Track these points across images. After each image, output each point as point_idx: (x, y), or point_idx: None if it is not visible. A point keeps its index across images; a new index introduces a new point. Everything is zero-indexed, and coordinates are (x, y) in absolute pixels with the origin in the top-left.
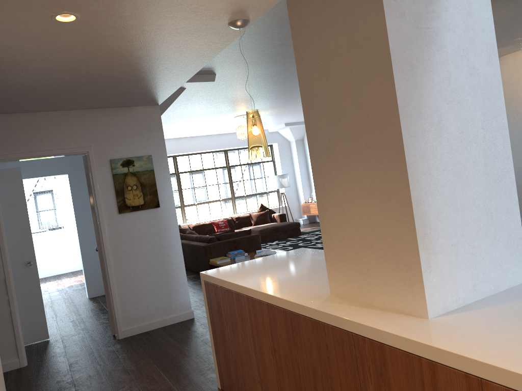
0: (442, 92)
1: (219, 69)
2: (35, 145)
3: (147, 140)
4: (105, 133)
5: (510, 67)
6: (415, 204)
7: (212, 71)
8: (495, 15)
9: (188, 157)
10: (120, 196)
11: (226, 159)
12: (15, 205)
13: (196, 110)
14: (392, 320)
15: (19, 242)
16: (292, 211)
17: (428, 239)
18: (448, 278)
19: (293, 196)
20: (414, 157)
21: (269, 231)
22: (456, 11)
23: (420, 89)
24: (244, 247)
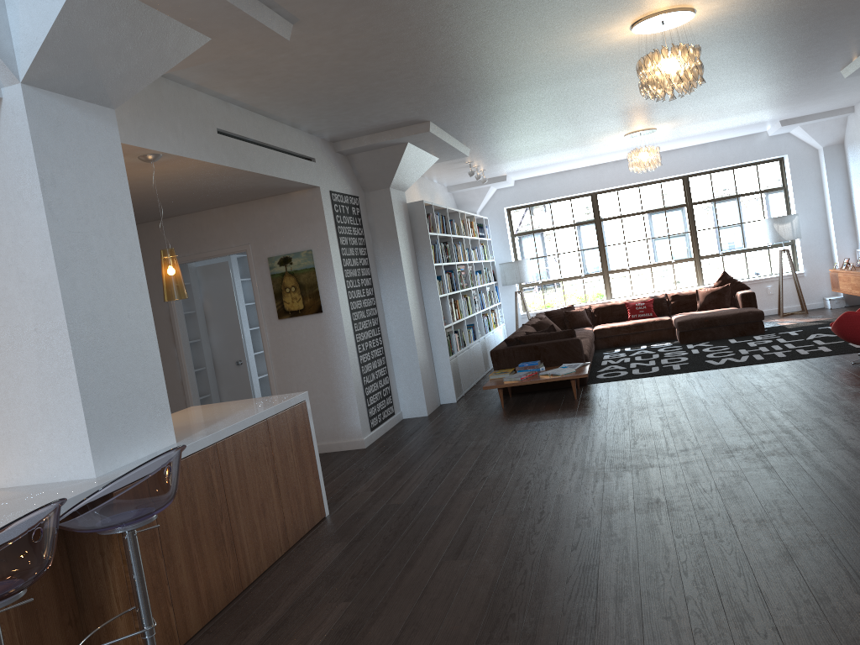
0: None
1: (419, 117)
2: (200, 247)
3: (307, 232)
4: (262, 227)
5: None
6: None
7: (413, 120)
8: None
9: (617, 193)
10: (278, 300)
11: (685, 192)
12: (225, 302)
13: (519, 144)
14: None
15: (230, 340)
16: (816, 282)
17: None
18: (1, 461)
19: (820, 254)
20: None
21: (695, 324)
22: (3, 224)
23: None
24: (552, 356)
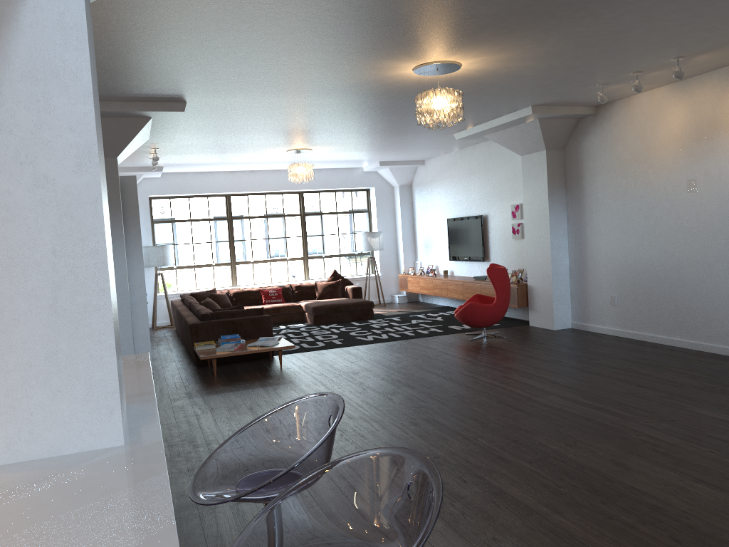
0: None
1: (183, 96)
2: None
3: None
4: None
5: (643, 112)
6: None
7: (175, 98)
8: (544, 46)
9: (247, 197)
10: None
11: (301, 204)
12: None
13: (214, 140)
14: None
15: None
16: (387, 283)
17: None
18: None
19: (391, 262)
20: None
21: (326, 310)
22: (18, 107)
23: None
24: (247, 331)
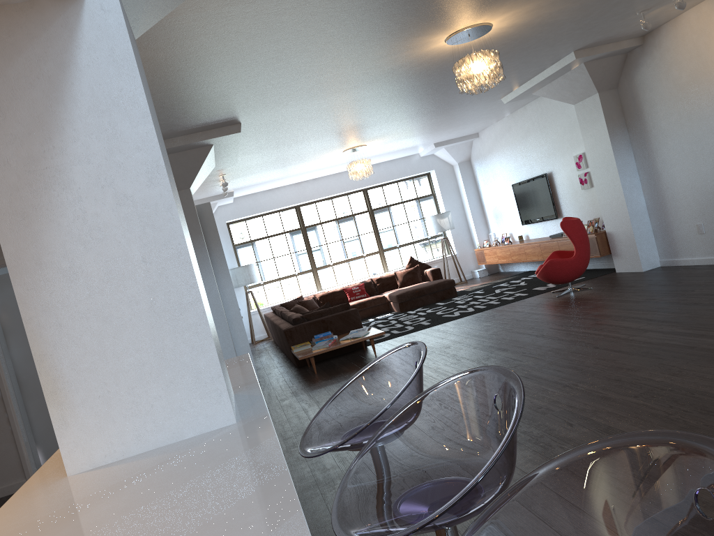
0: (74, 233)
1: (237, 118)
2: None
3: None
4: None
5: (693, 30)
6: (38, 360)
7: (230, 121)
8: None
9: (316, 205)
10: None
11: (366, 201)
12: None
13: (273, 156)
14: (48, 477)
15: None
16: (465, 260)
17: (62, 394)
18: (96, 432)
19: (464, 239)
20: (33, 311)
21: (410, 295)
22: (91, 138)
23: (38, 238)
24: (338, 327)
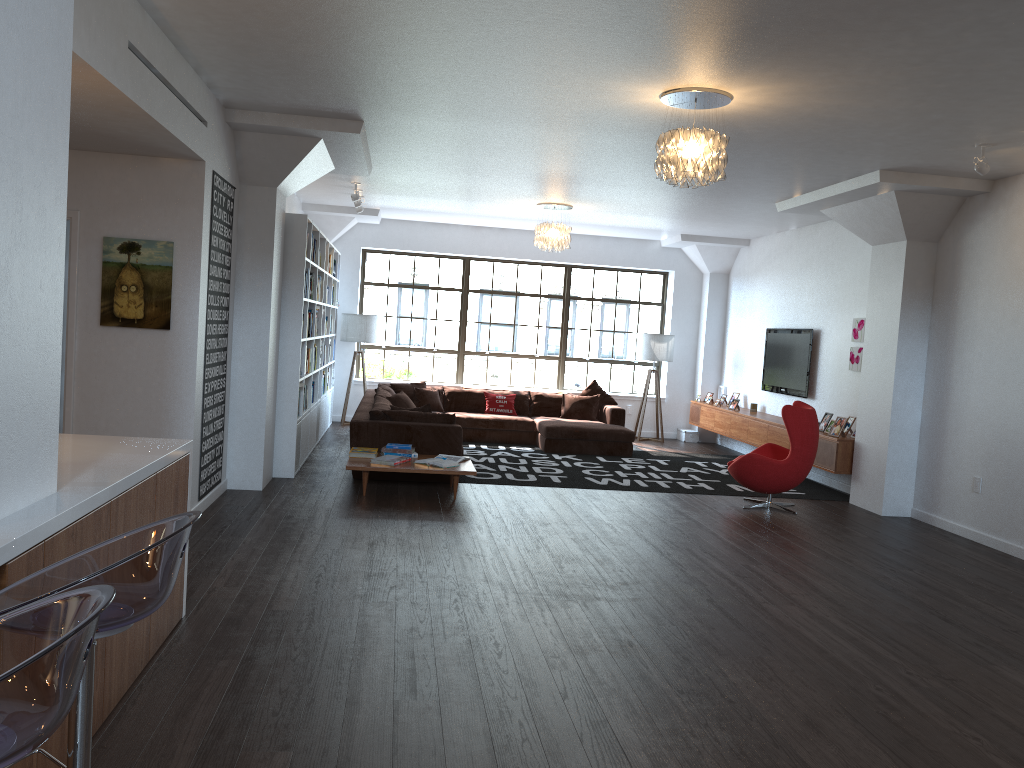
0: None
1: (355, 113)
2: None
3: (172, 217)
4: (105, 193)
5: None
6: None
7: (345, 114)
8: (852, 75)
9: (493, 265)
10: (106, 298)
11: (566, 283)
12: None
13: (428, 180)
14: None
15: None
16: (674, 410)
17: None
18: None
19: (683, 382)
20: None
21: (564, 433)
22: None
23: None
24: (426, 442)
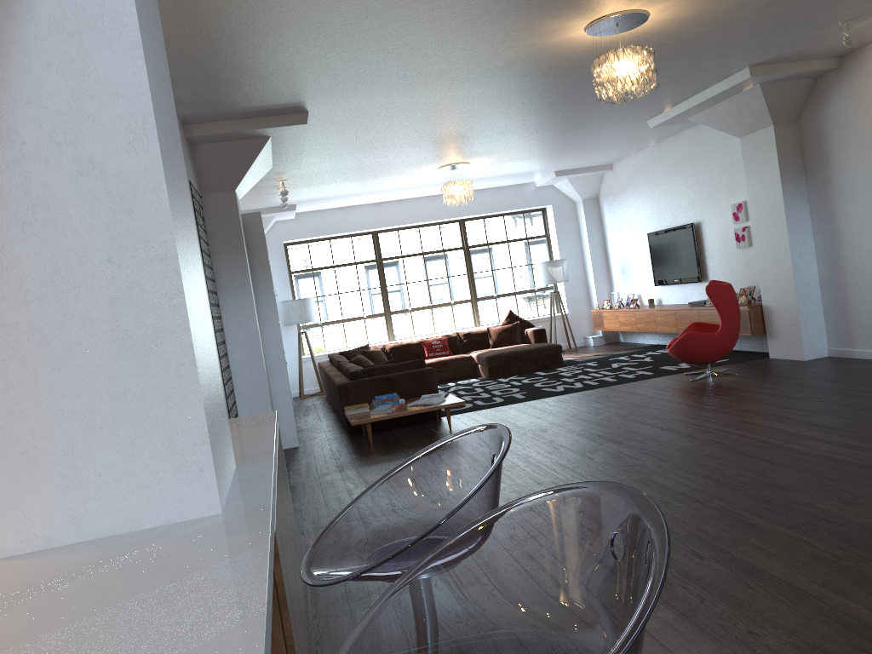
0: (8, 209)
1: (303, 105)
2: None
3: None
4: None
5: None
6: None
7: (294, 108)
8: None
9: (398, 233)
10: None
11: (462, 235)
12: None
13: (349, 163)
14: None
15: None
16: (577, 322)
17: None
18: (11, 505)
19: (580, 296)
20: None
21: (503, 359)
22: (49, 71)
23: None
24: (407, 388)
